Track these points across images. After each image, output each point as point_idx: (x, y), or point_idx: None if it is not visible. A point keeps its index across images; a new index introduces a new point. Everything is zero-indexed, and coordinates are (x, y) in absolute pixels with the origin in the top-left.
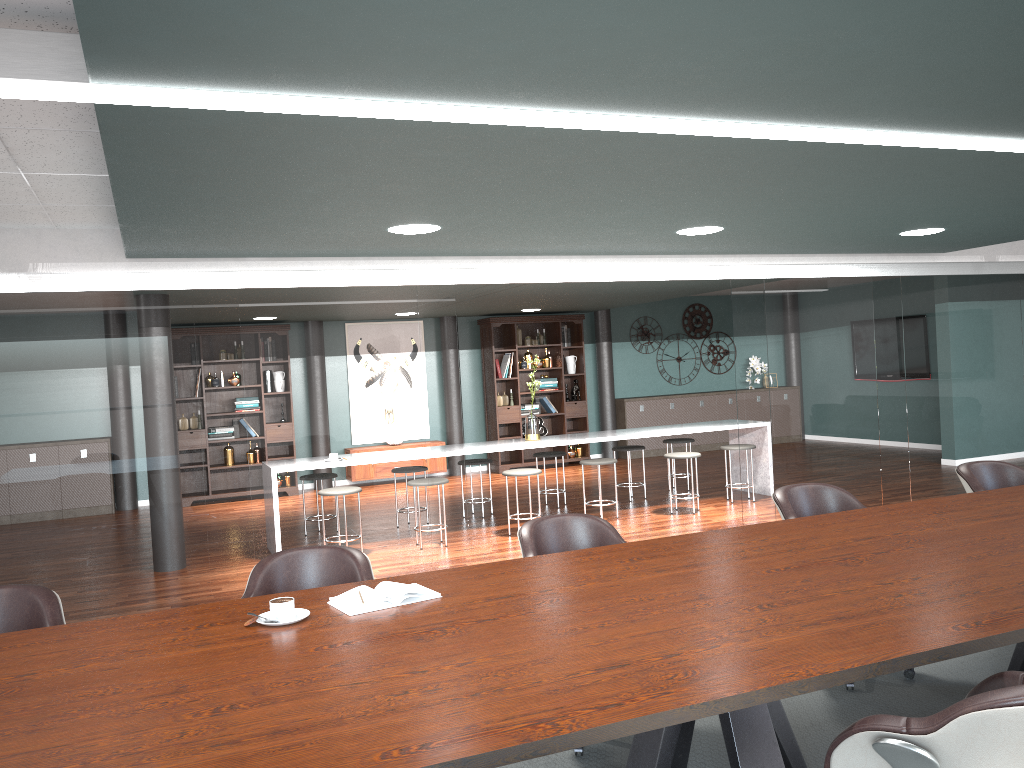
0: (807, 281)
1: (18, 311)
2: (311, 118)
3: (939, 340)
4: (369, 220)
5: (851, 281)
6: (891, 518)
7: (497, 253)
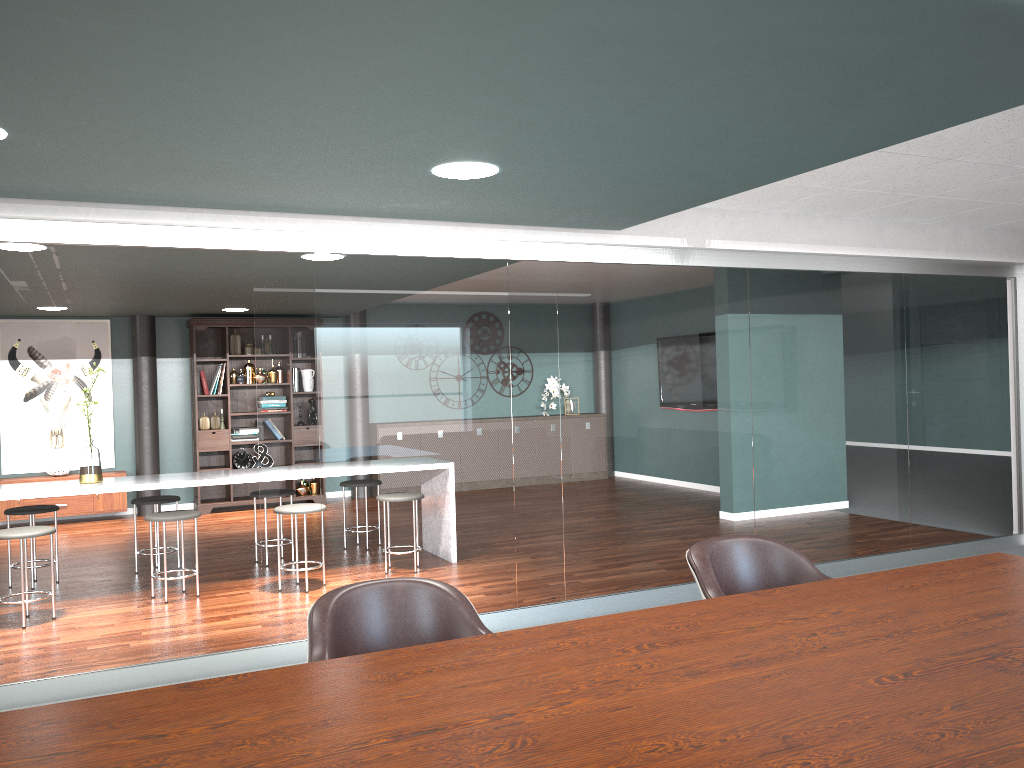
0: (393, 261)
1: None
2: None
3: (618, 356)
4: None
5: (471, 265)
6: None
7: None
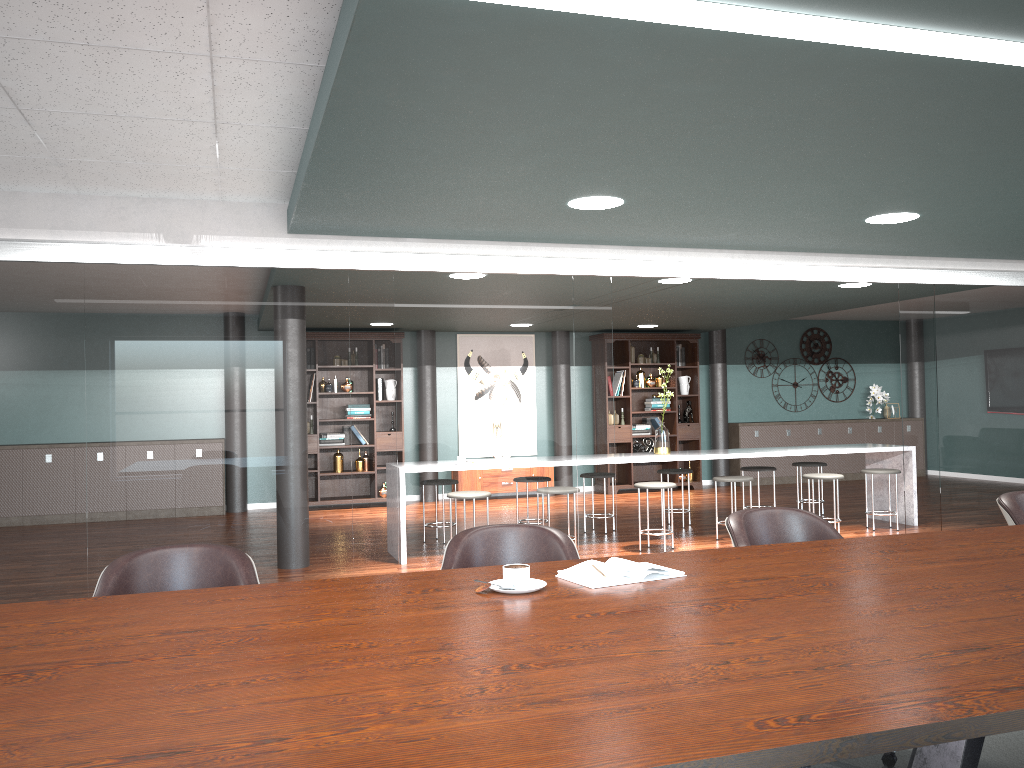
0: (980, 289)
1: (179, 284)
2: (579, 24)
3: None
4: (556, 188)
5: None
6: None
7: (660, 243)
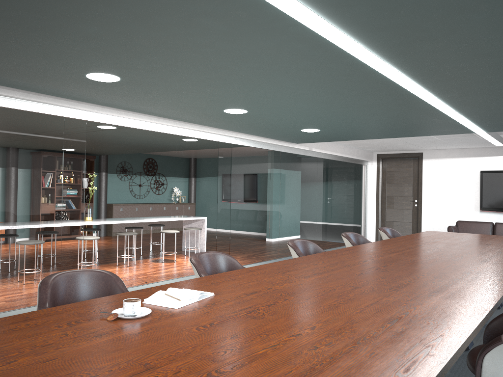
0: (248, 148)
1: None
2: None
3: (291, 182)
4: (88, 64)
5: (264, 151)
6: (356, 253)
7: (118, 106)
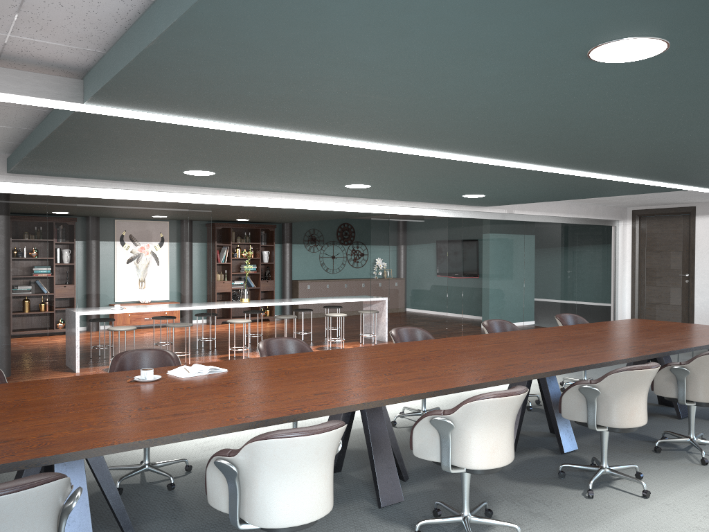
0: (413, 217)
1: None
2: (181, 125)
3: (481, 255)
4: (176, 167)
5: (436, 218)
6: (447, 343)
7: (239, 188)
